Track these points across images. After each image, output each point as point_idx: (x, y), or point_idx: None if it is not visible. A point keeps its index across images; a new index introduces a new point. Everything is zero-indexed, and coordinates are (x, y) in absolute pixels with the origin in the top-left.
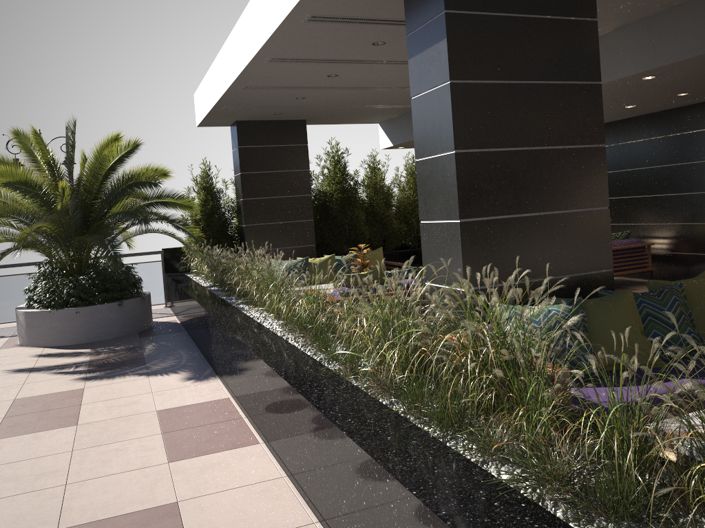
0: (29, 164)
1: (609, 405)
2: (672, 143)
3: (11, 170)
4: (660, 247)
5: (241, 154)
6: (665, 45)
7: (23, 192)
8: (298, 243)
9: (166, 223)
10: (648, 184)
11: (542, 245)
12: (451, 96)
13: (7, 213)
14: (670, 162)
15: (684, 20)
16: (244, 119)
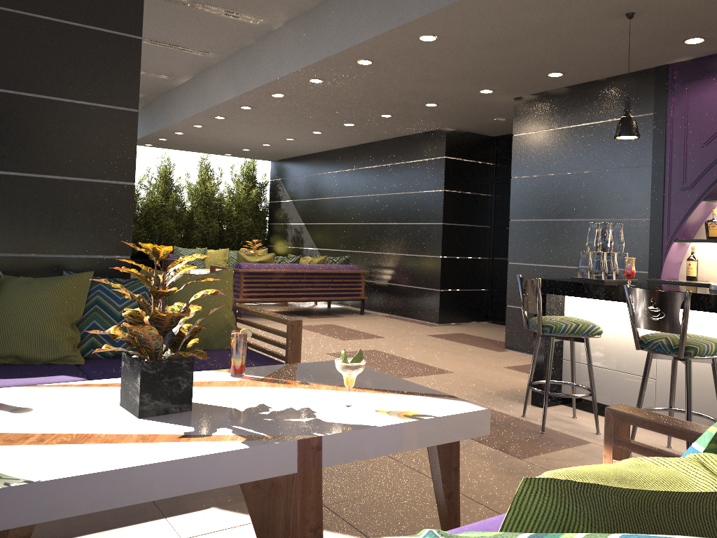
0: None
1: None
2: (398, 171)
3: None
4: (380, 277)
5: None
6: (314, 42)
7: None
8: None
9: None
10: (376, 212)
11: (20, 213)
12: None
13: None
14: (395, 191)
15: (328, 17)
16: None
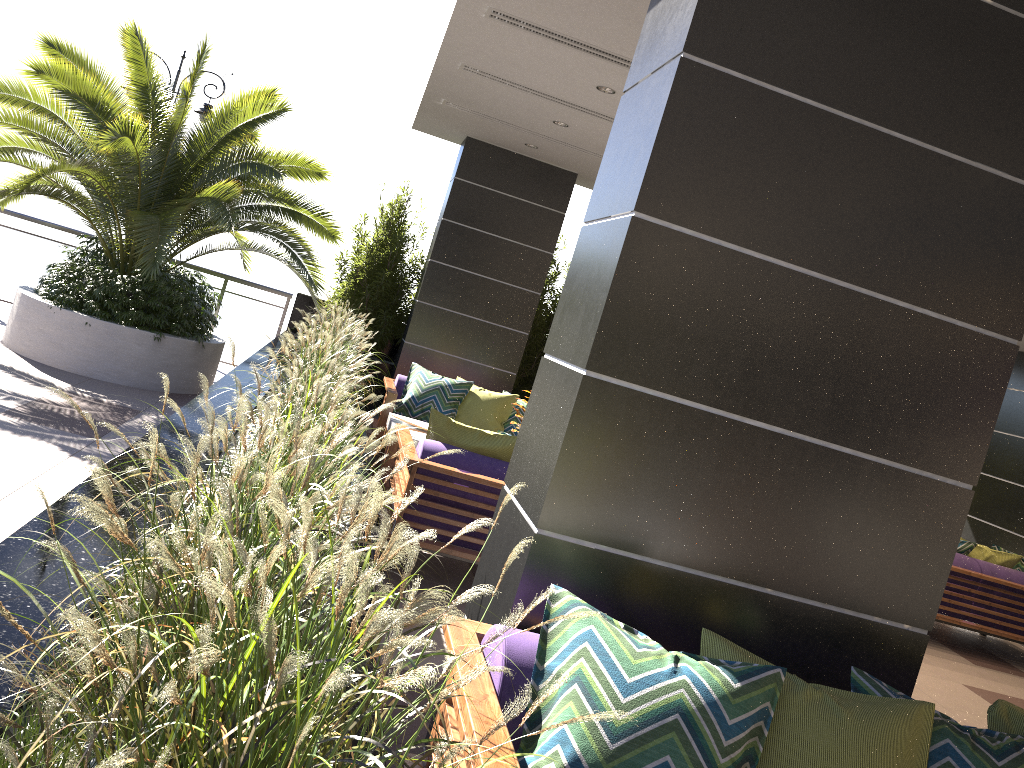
0: (128, 86)
1: None
2: None
3: (75, 74)
4: None
5: (456, 190)
6: None
7: (87, 116)
8: (490, 361)
9: (281, 244)
10: None
11: (769, 508)
12: (672, 88)
13: (53, 139)
14: None
15: None
16: (479, 138)
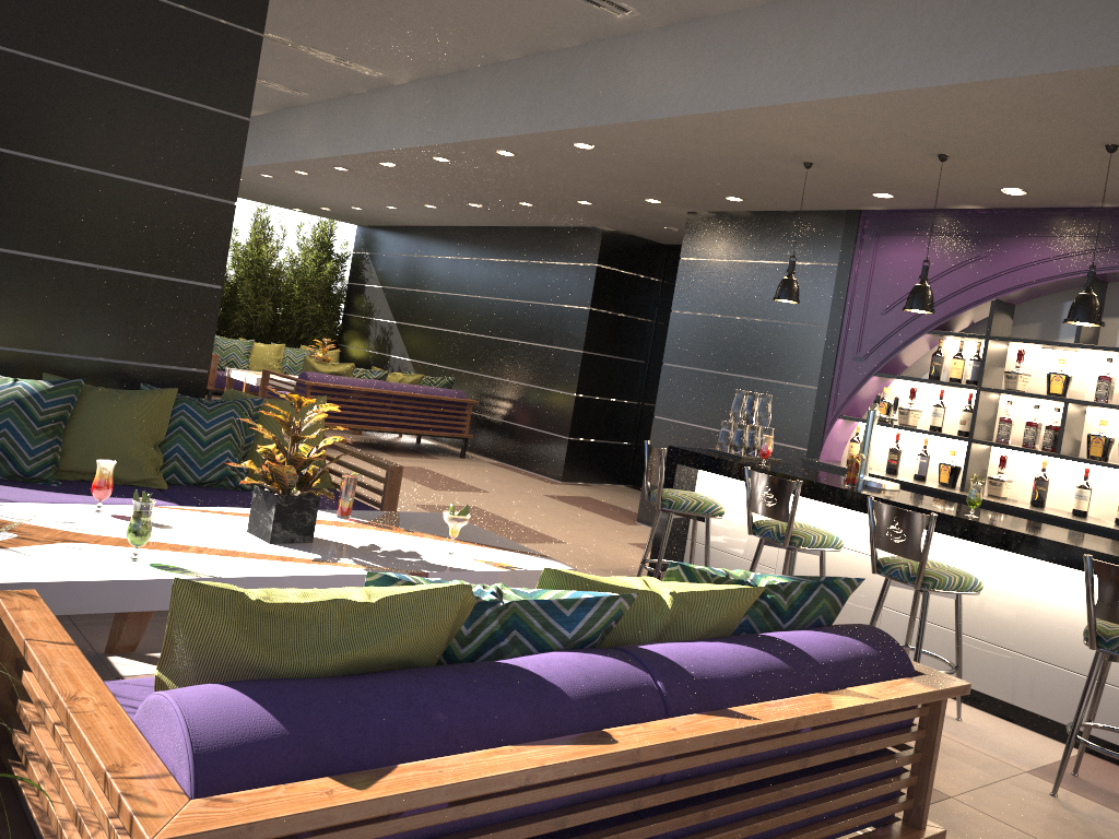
0: None
1: None
2: (533, 273)
3: None
4: (492, 410)
5: None
6: (446, 117)
7: None
8: None
9: None
10: (498, 322)
11: (93, 311)
12: None
13: None
14: (526, 298)
15: (467, 91)
16: None
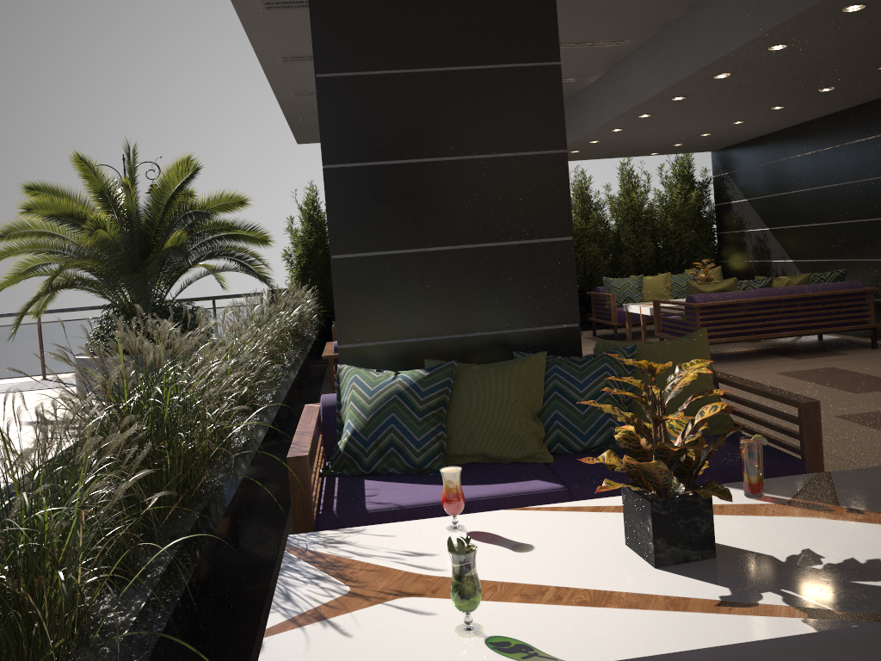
0: (92, 194)
1: (375, 507)
2: None
3: (52, 202)
4: None
5: None
6: None
7: (72, 225)
8: None
9: (230, 259)
10: (880, 202)
11: (460, 290)
12: (317, 95)
13: (56, 249)
14: None
15: None
16: None
